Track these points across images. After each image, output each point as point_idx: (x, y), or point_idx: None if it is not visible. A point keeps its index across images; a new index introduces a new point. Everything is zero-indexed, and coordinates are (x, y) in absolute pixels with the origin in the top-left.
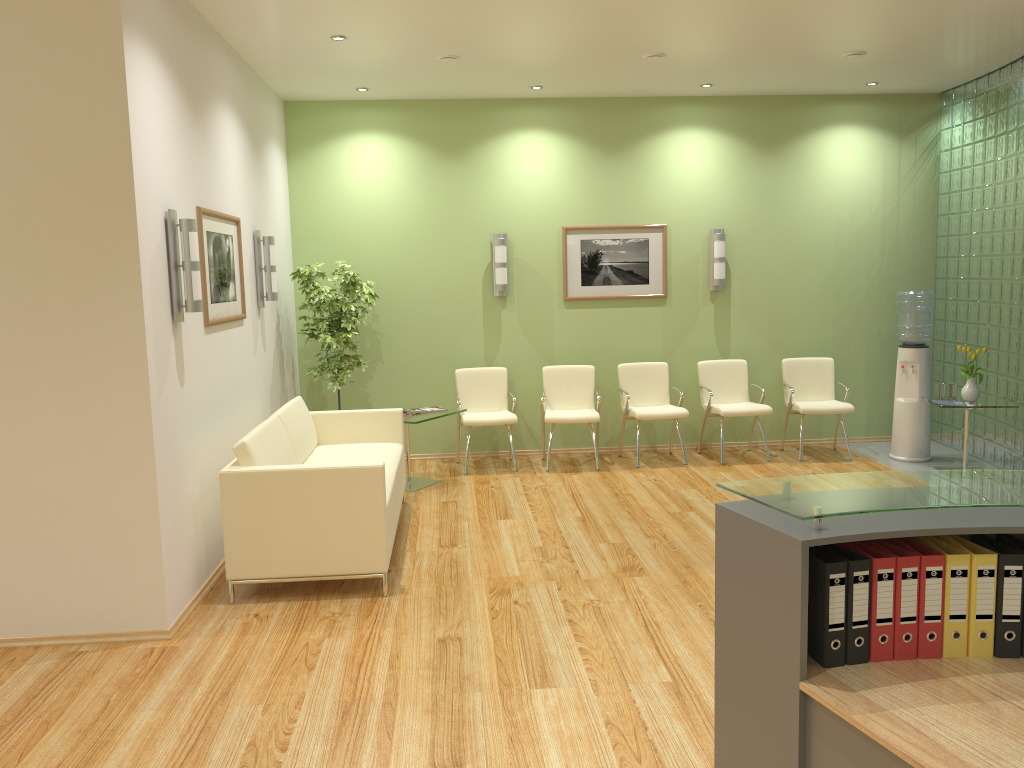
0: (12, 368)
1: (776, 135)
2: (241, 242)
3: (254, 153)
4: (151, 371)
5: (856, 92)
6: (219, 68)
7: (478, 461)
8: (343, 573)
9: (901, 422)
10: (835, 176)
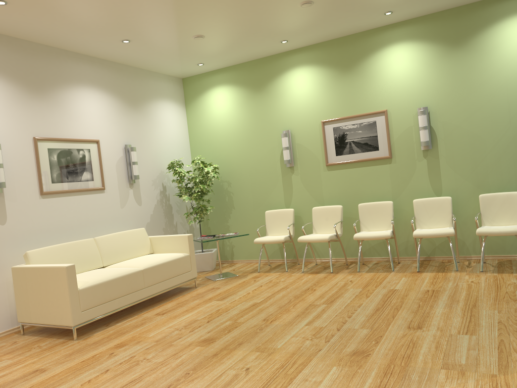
0: None
1: (462, 34)
2: (100, 151)
3: (130, 107)
4: None
5: None
6: (76, 69)
7: (280, 264)
8: (56, 324)
9: None
10: (515, 53)
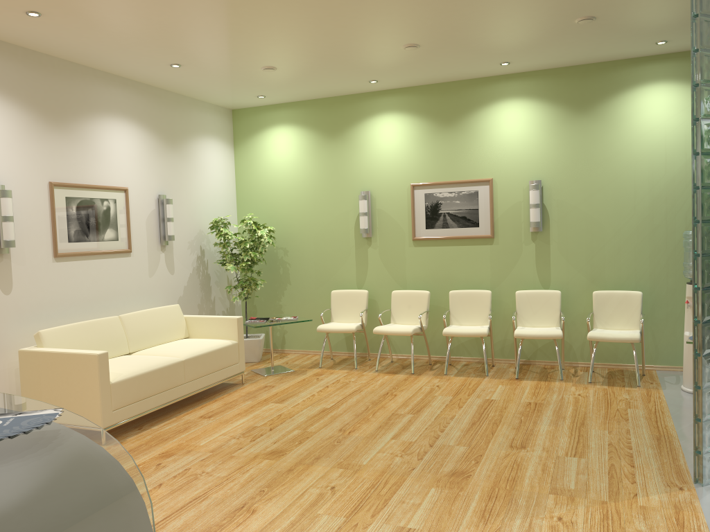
0: None
1: (588, 97)
2: (128, 203)
3: (167, 145)
4: None
5: (663, 52)
6: (105, 94)
7: (346, 359)
8: None
9: (687, 355)
10: (647, 128)
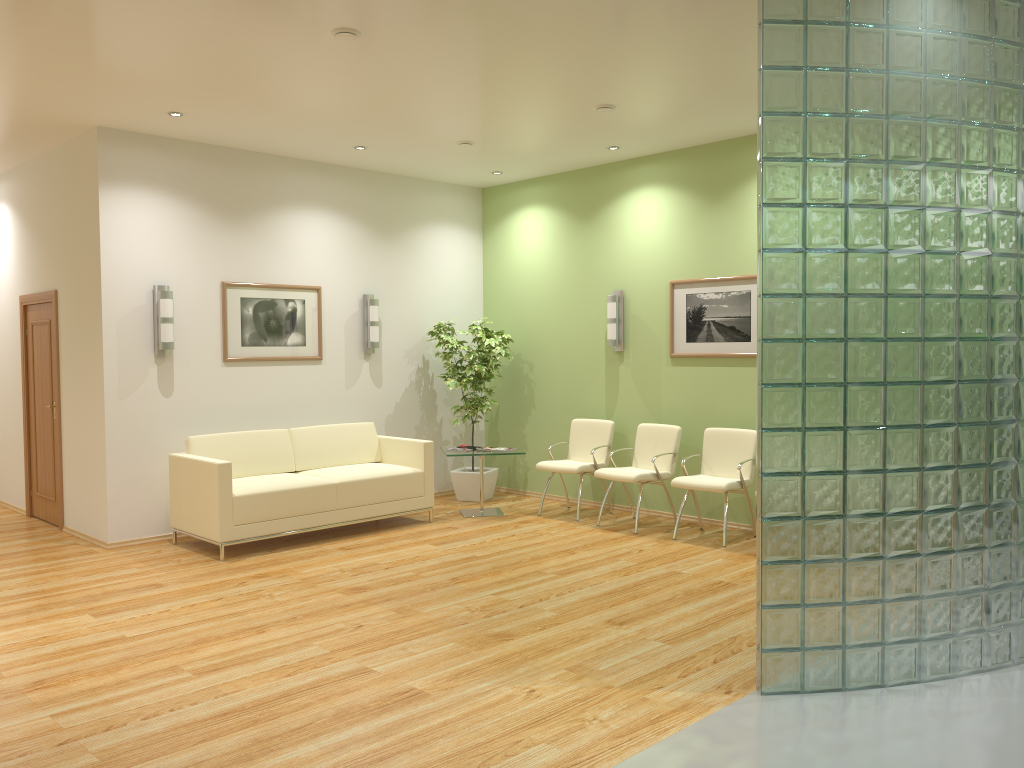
0: (76, 377)
1: None
2: (320, 304)
3: (379, 237)
4: (109, 383)
5: None
6: (297, 183)
7: (585, 509)
8: (205, 537)
9: None
10: None
